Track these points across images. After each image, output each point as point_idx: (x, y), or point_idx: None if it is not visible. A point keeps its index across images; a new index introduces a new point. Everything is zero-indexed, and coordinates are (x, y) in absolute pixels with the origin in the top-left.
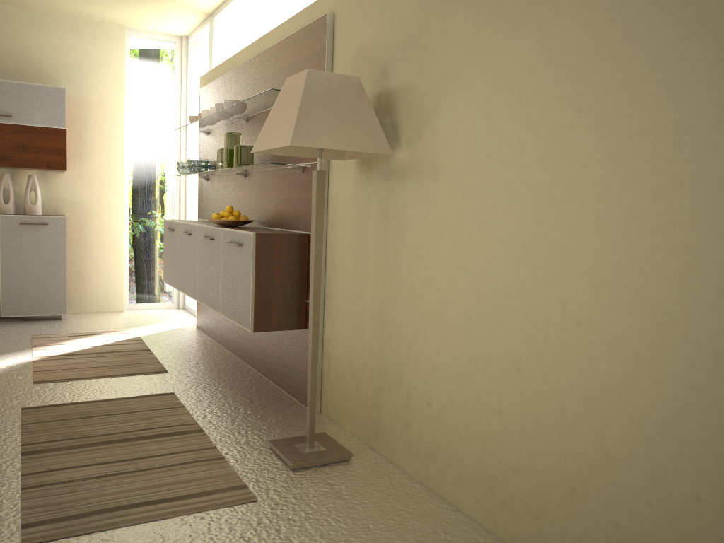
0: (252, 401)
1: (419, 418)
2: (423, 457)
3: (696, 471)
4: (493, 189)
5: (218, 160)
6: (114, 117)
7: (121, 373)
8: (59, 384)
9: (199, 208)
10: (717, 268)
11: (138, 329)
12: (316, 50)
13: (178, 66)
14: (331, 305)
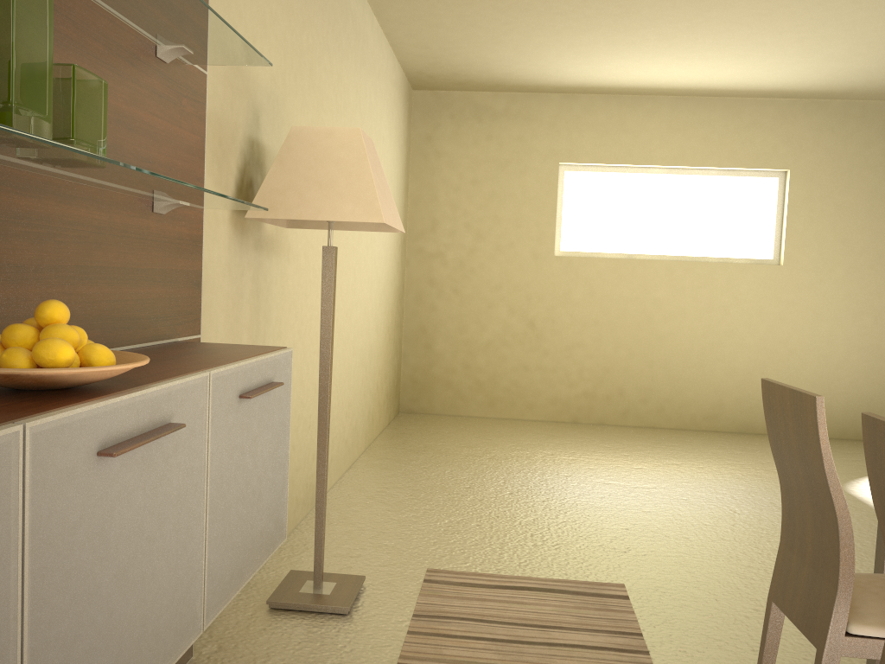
0: None
1: None
2: None
3: (342, 392)
4: (309, 269)
5: None
6: None
7: None
8: None
9: None
10: (346, 305)
11: None
12: None
13: None
14: None
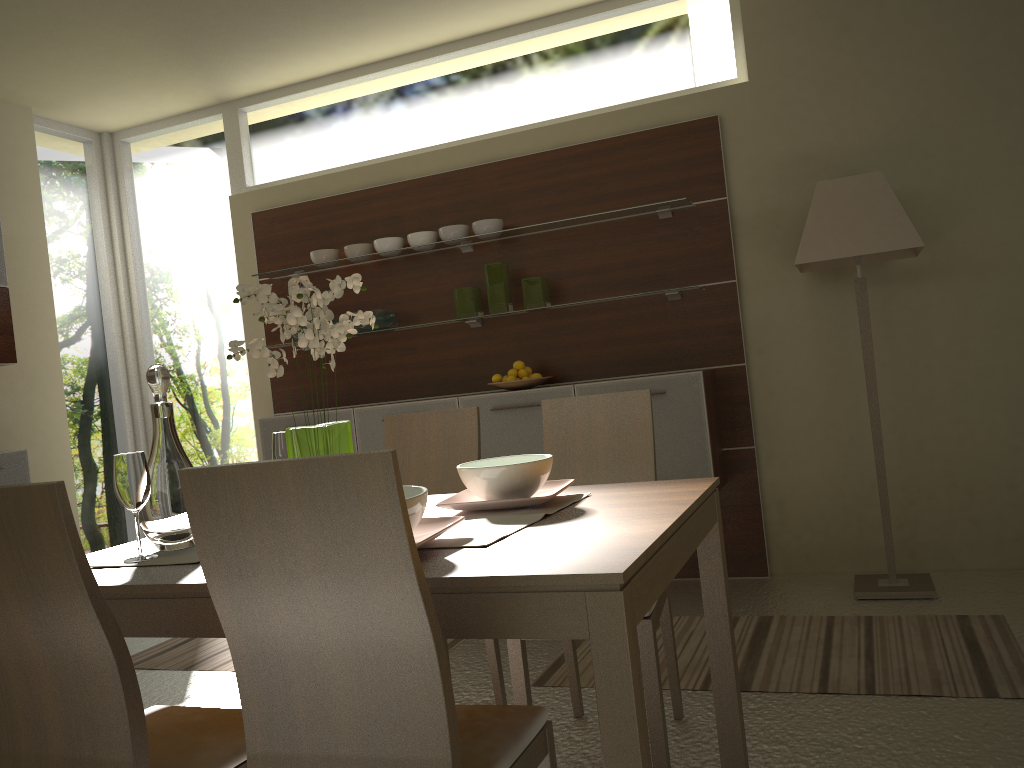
0: (687, 592)
1: (996, 506)
2: (1011, 542)
3: None
4: None
5: (463, 304)
6: (35, 265)
7: None
8: None
9: (280, 397)
10: None
11: None
12: (694, 155)
13: (101, 181)
14: (776, 442)
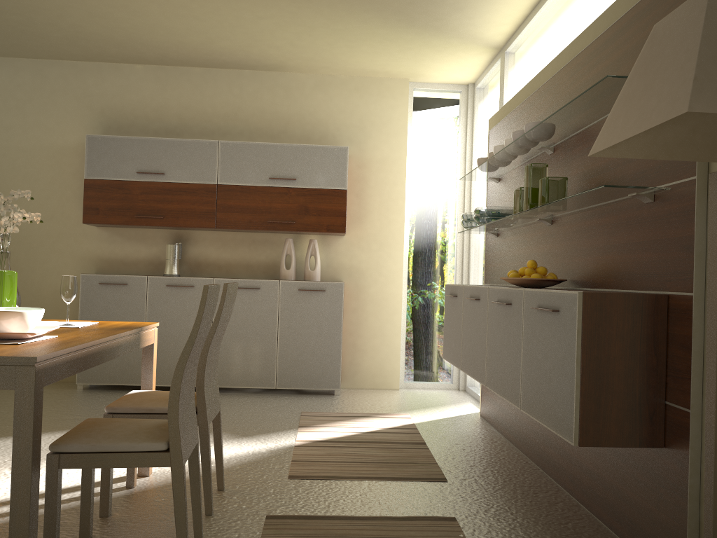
0: None
1: None
2: None
3: None
4: None
5: (516, 203)
6: (395, 175)
7: (389, 475)
8: (316, 483)
9: (486, 271)
10: None
11: (413, 413)
12: None
13: (463, 117)
14: None
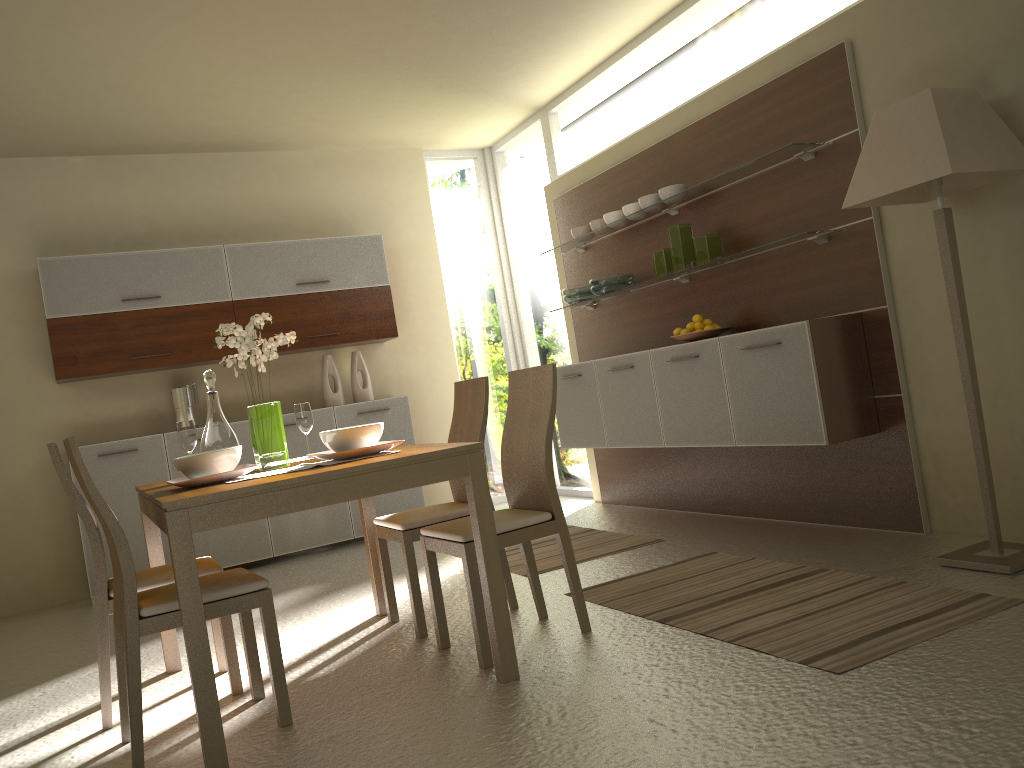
0: (824, 540)
1: None
2: None
3: None
4: None
5: (658, 266)
6: (428, 262)
7: (610, 551)
8: (559, 571)
9: (581, 348)
10: None
11: None
12: (827, 89)
13: (485, 186)
14: (926, 389)
